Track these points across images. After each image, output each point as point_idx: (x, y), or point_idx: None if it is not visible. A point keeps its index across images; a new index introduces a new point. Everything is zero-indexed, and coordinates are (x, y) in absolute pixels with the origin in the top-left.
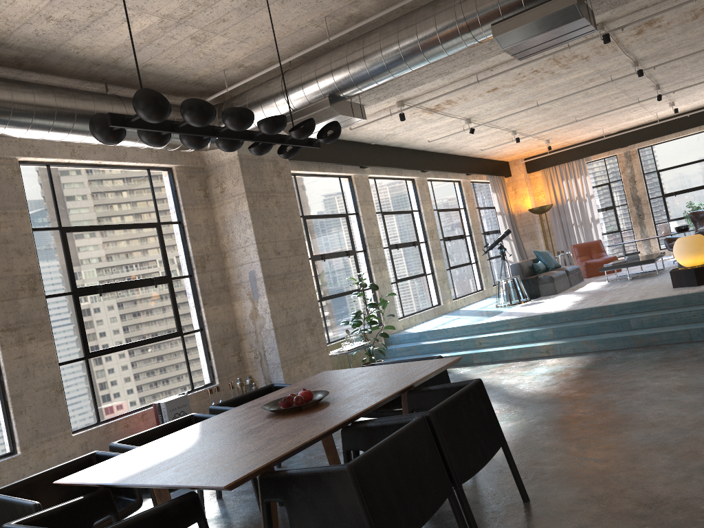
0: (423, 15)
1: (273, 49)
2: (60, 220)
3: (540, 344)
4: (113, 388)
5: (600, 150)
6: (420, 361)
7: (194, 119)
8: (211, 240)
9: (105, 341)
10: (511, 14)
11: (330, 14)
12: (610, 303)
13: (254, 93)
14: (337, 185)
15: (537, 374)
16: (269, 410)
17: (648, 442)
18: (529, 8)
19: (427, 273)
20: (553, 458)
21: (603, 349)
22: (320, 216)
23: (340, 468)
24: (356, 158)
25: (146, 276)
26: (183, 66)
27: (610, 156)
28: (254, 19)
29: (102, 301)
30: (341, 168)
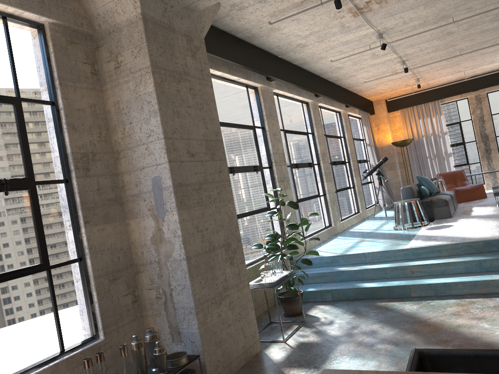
0: None
1: None
2: None
3: None
4: None
5: (454, 93)
6: None
7: None
8: (99, 134)
9: None
10: None
11: None
12: None
13: None
14: (245, 94)
15: None
16: None
17: None
18: None
19: (321, 194)
20: None
21: None
22: (228, 125)
23: None
24: (265, 67)
25: None
26: None
27: (461, 99)
28: None
29: None
30: (250, 75)
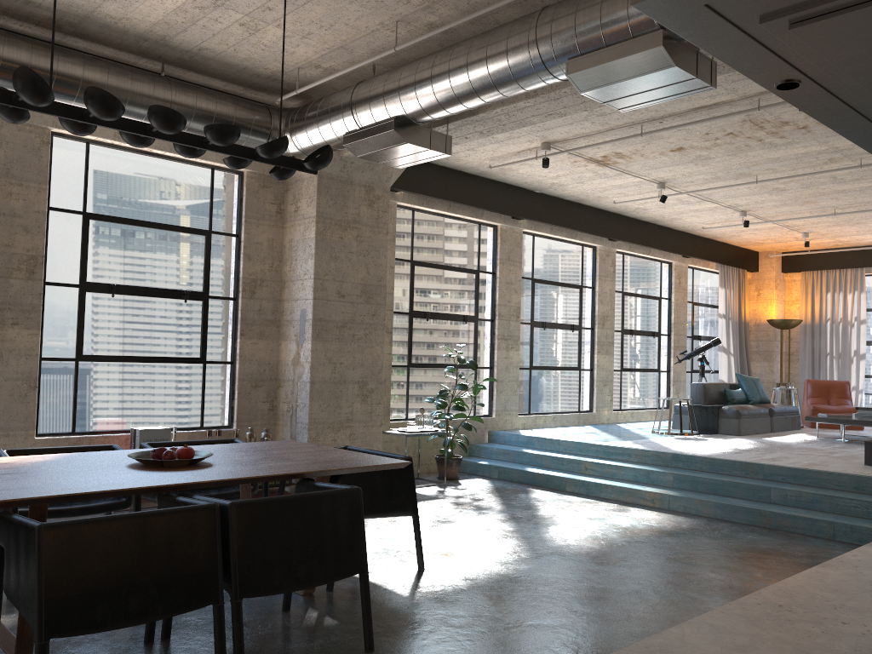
0: (497, 35)
1: (349, 52)
2: (87, 204)
3: (648, 489)
4: (100, 401)
5: None
6: (370, 455)
7: (93, 110)
8: (271, 264)
9: (105, 347)
10: (590, 49)
11: (402, 19)
12: (763, 461)
13: (327, 100)
14: (474, 233)
15: (608, 523)
16: (129, 456)
17: (589, 635)
18: (610, 44)
19: (583, 368)
20: (468, 618)
21: (720, 517)
22: (436, 266)
23: (33, 525)
24: (505, 205)
25: (176, 286)
26: (246, 56)
27: None
28: (307, 12)
29: (113, 303)
30: (482, 213)
